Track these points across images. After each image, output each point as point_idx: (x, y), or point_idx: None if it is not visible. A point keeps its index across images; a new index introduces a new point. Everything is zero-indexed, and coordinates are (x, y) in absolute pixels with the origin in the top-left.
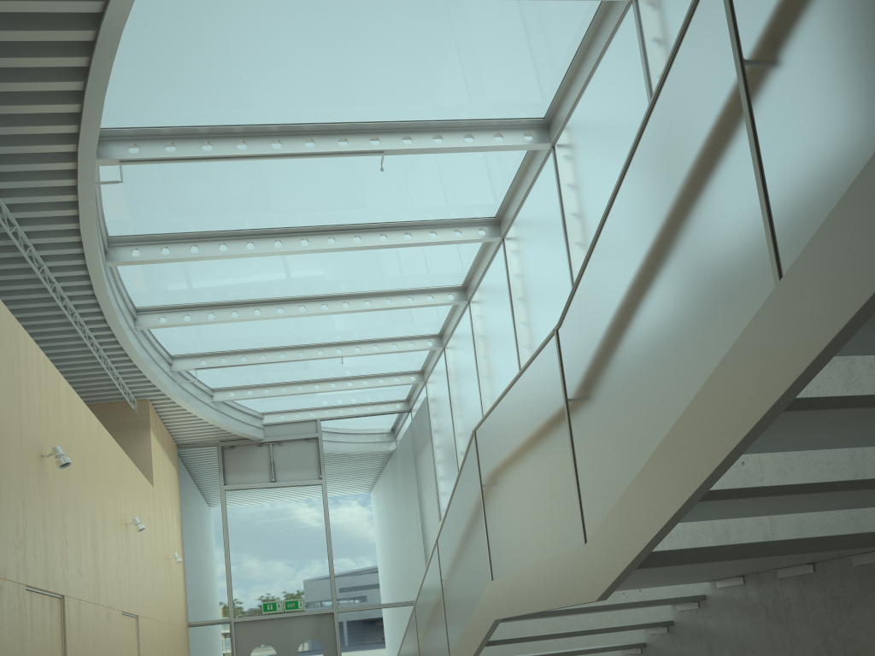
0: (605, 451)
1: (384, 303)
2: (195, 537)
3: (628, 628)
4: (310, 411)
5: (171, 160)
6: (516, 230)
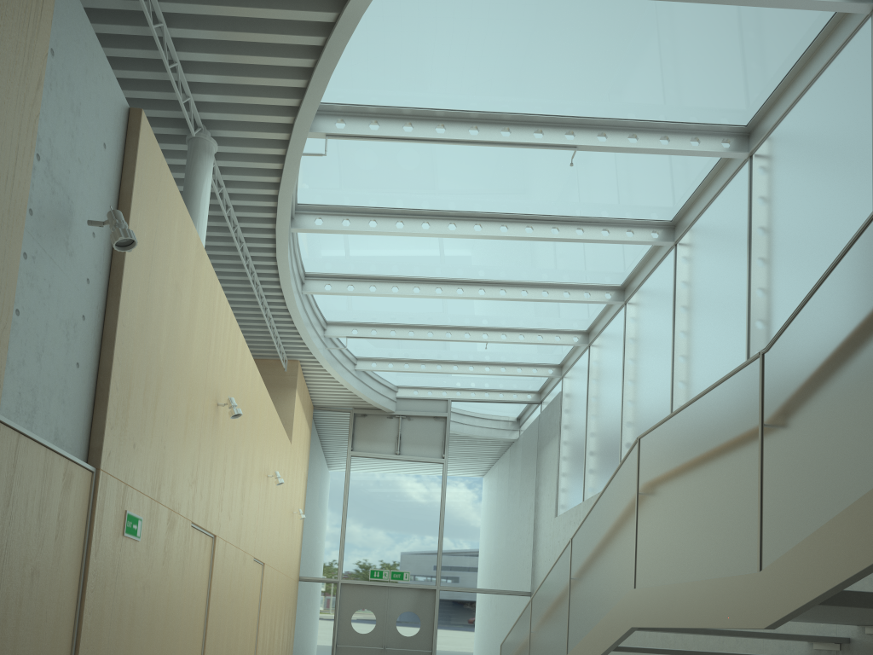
0: (802, 483)
1: (541, 295)
2: (317, 497)
3: None
4: (443, 390)
5: (373, 138)
6: (692, 236)
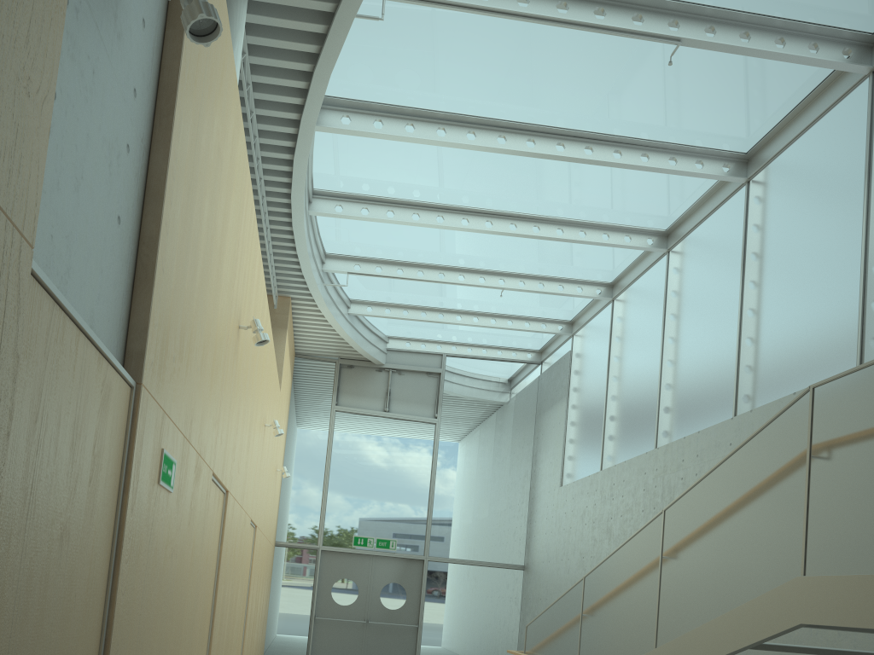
0: None
1: (577, 235)
2: (297, 454)
3: None
4: (437, 344)
5: (441, 3)
6: (775, 171)
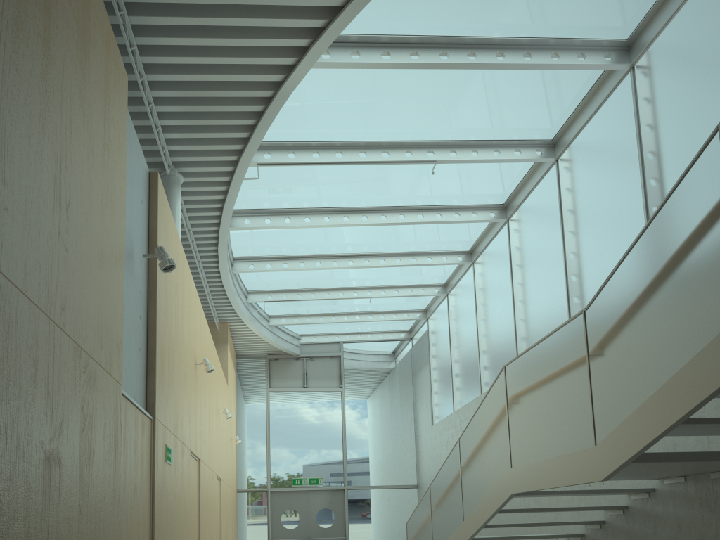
0: (616, 390)
1: (411, 261)
2: (245, 425)
3: (596, 508)
4: (336, 335)
5: (291, 164)
6: (520, 215)
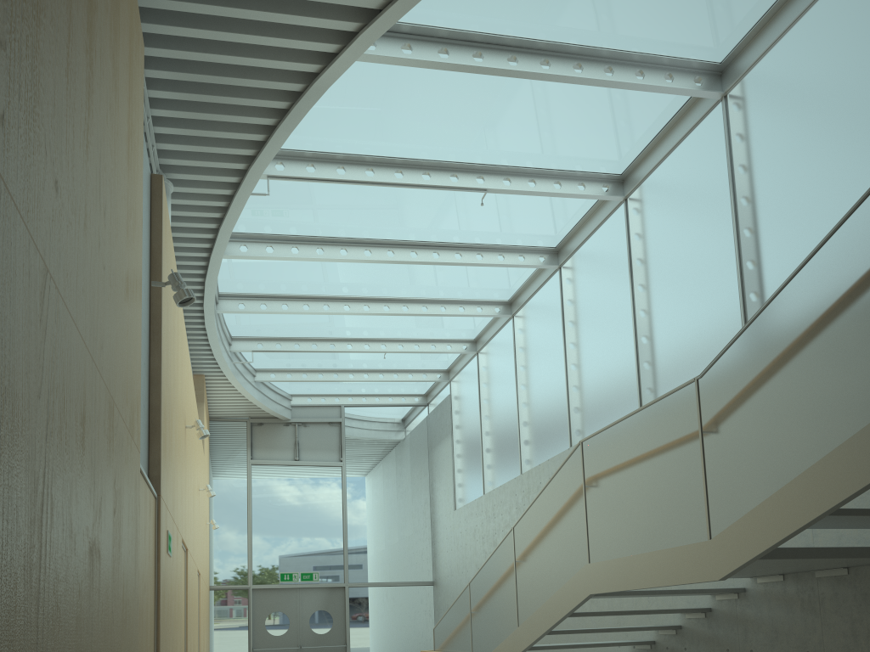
0: (740, 473)
1: (439, 310)
2: (220, 506)
3: (676, 611)
4: (335, 397)
5: (310, 179)
6: (576, 262)
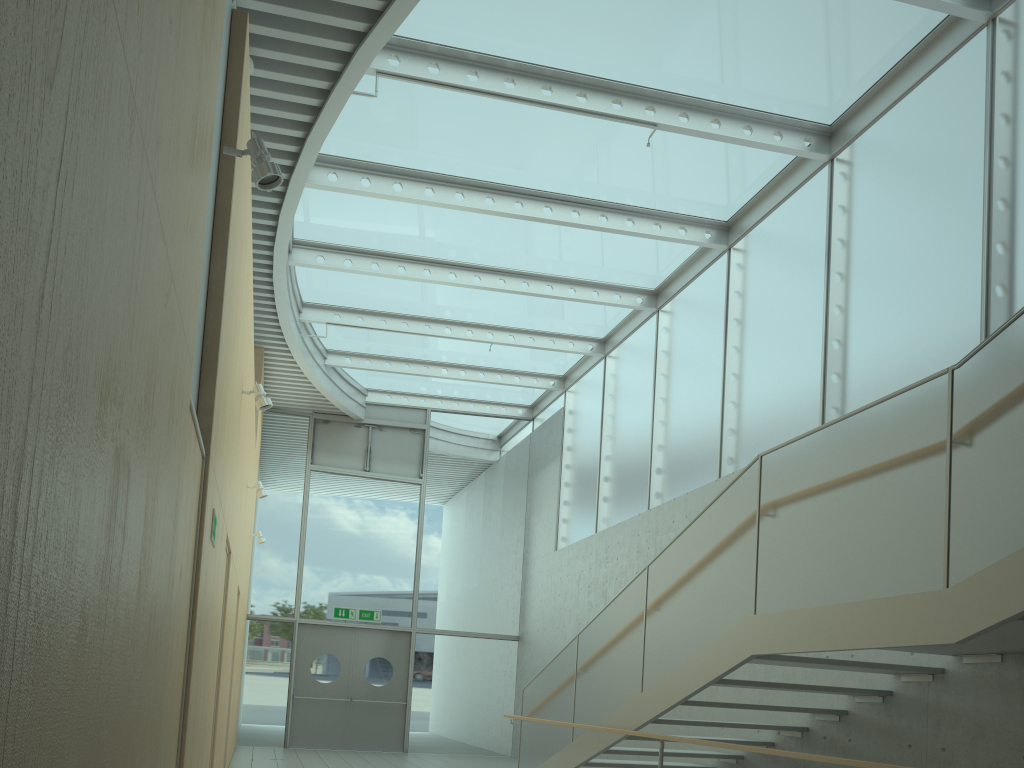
0: (1007, 499)
1: (567, 292)
2: (268, 518)
3: (849, 690)
4: (421, 397)
5: (432, 83)
6: (752, 242)
